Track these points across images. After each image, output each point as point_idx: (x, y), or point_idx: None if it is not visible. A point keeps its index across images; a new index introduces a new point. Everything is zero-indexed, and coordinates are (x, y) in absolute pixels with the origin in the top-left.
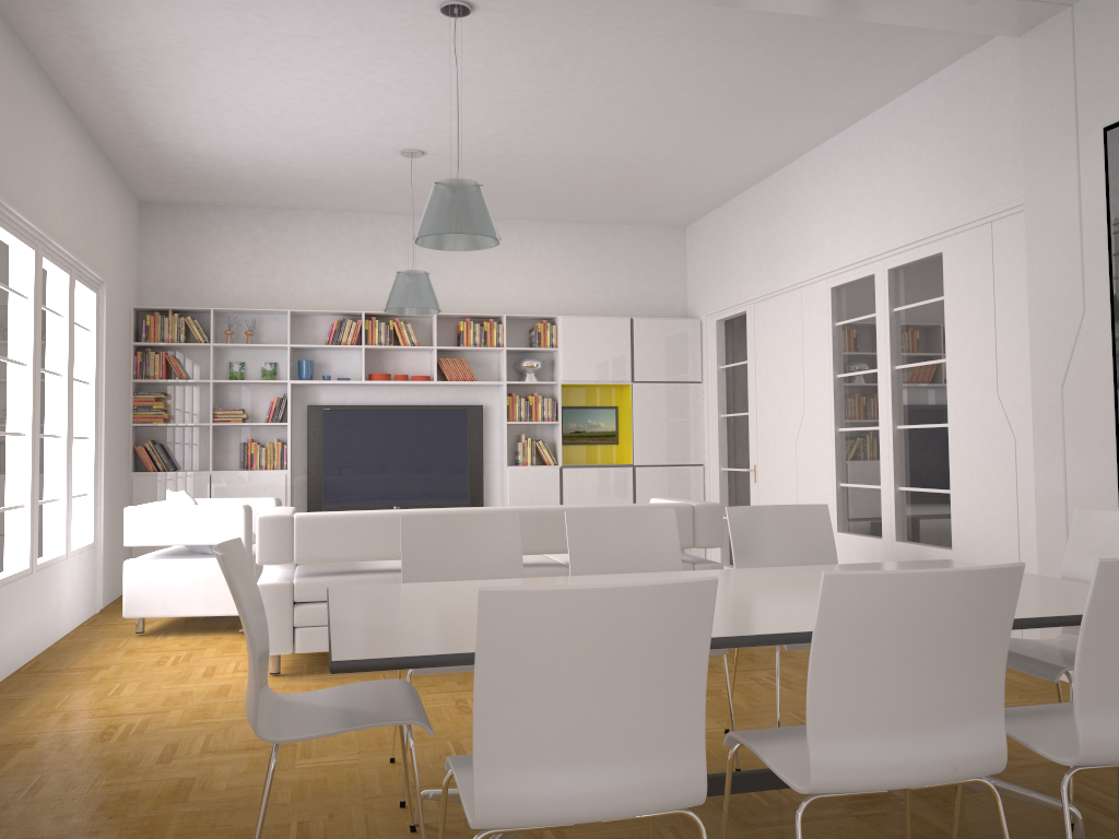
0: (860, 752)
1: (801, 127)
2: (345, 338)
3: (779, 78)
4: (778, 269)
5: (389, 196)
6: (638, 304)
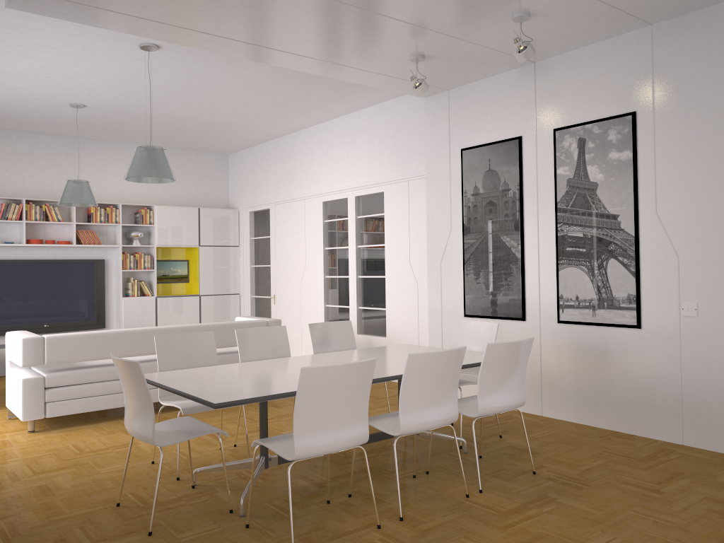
0: (416, 417)
1: (311, 116)
2: (11, 215)
3: (308, 95)
4: (291, 187)
5: (46, 125)
6: (201, 198)
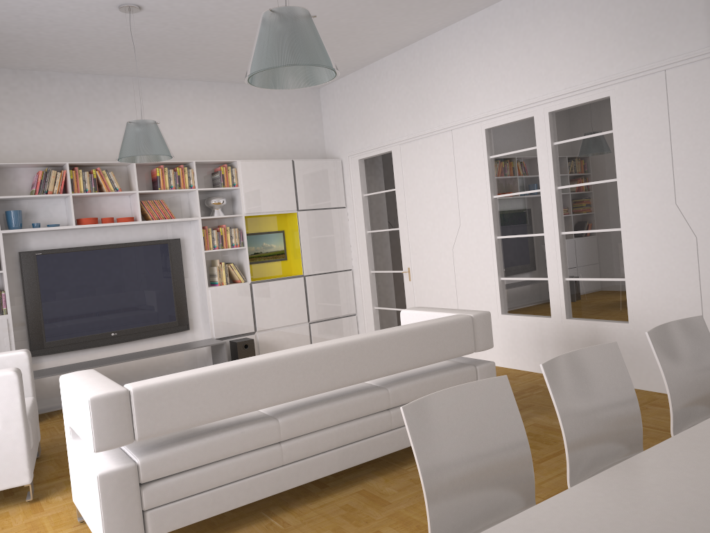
0: None
1: None
2: (52, 187)
3: None
4: (425, 117)
5: (85, 54)
6: (291, 149)
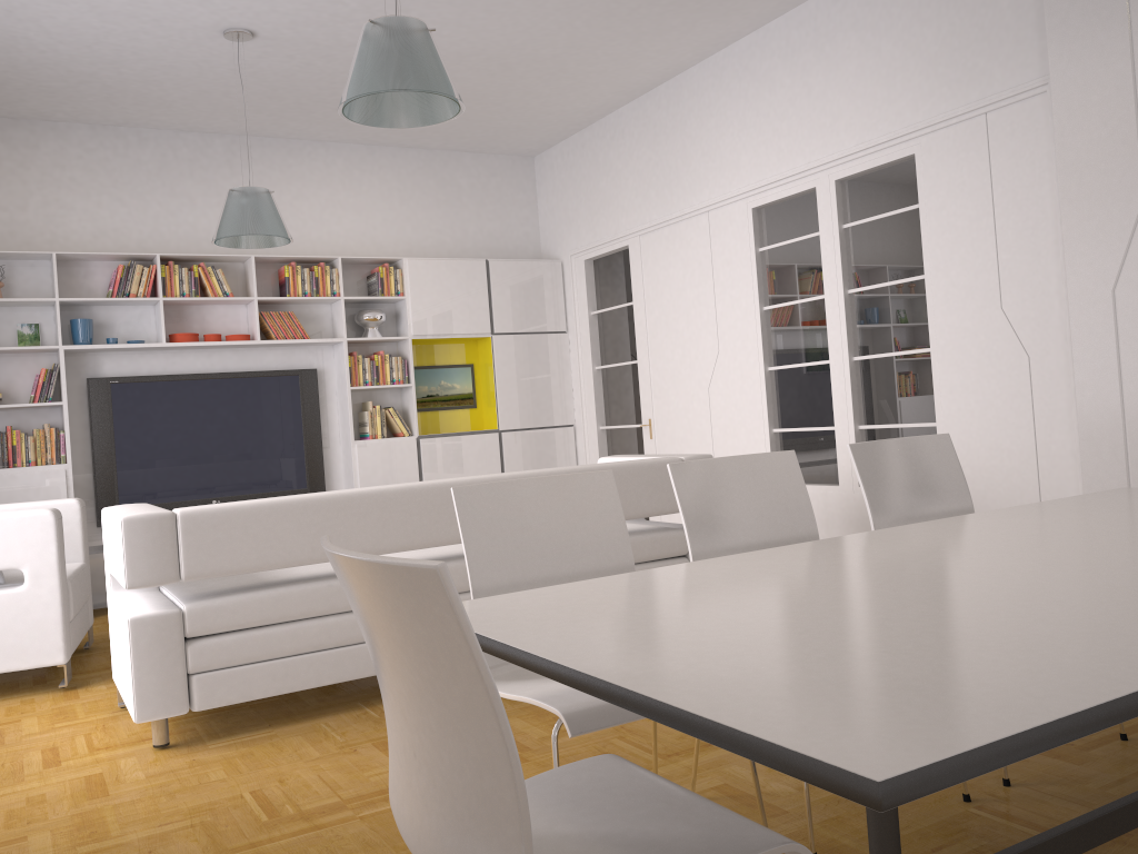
0: None
1: (721, 18)
2: (136, 288)
3: None
4: (673, 193)
5: (187, 103)
6: (488, 245)
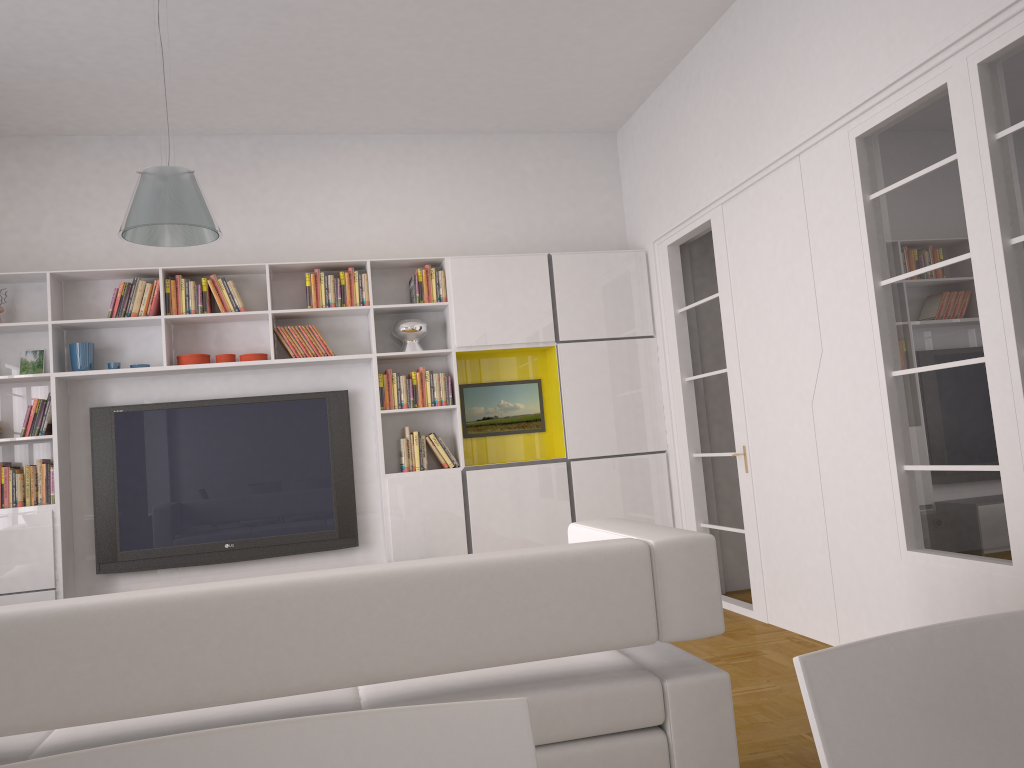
0: None
1: None
2: (137, 307)
3: None
4: (757, 140)
5: (181, 96)
6: (559, 238)
